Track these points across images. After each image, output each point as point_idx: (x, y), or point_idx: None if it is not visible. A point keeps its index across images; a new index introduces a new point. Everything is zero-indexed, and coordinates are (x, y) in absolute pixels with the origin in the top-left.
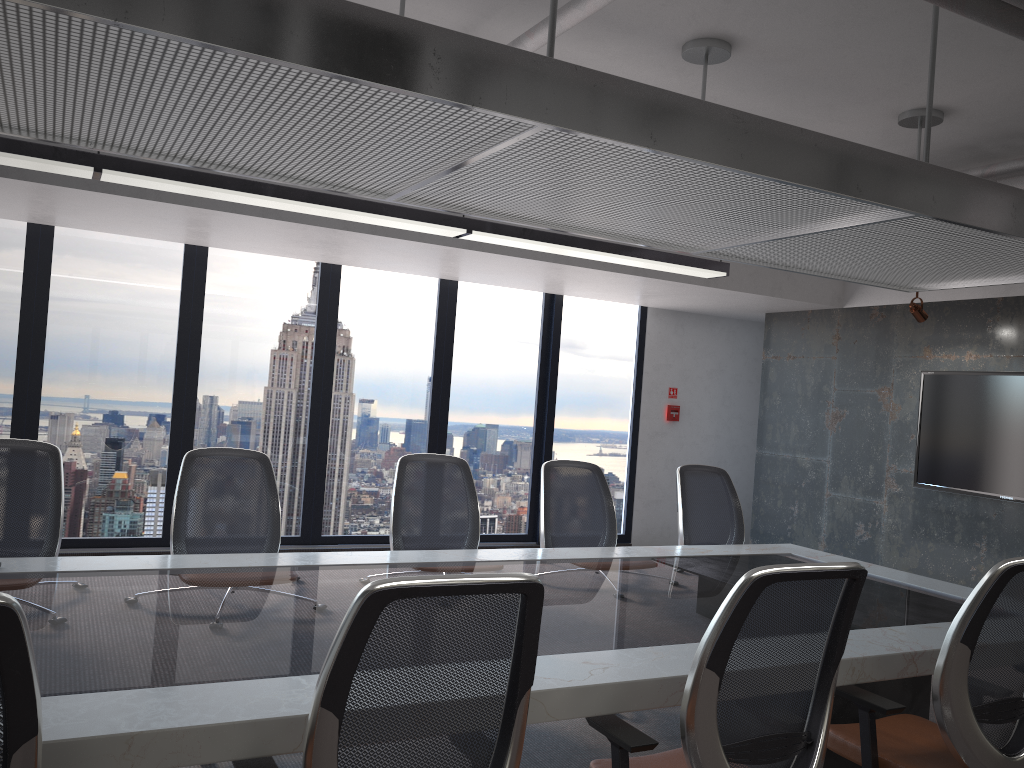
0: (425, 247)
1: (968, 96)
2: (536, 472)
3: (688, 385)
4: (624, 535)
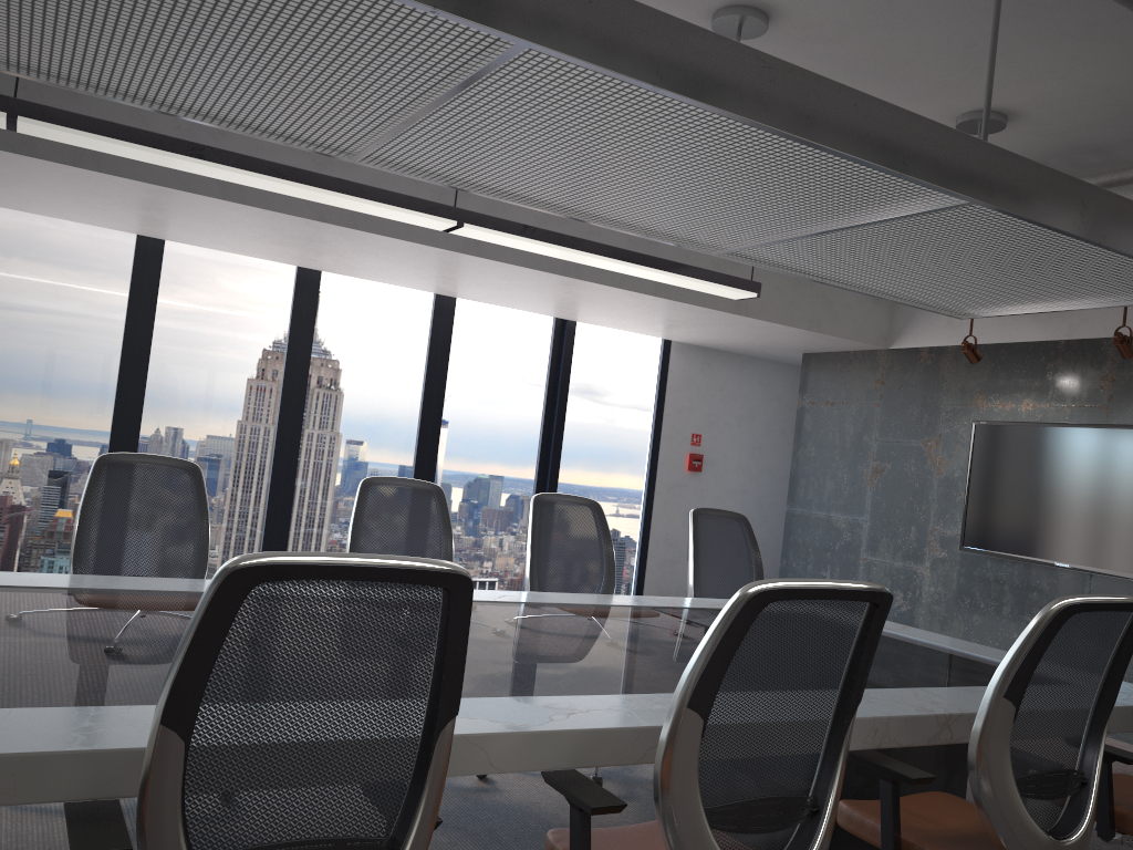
0: (414, 249)
1: (1035, 97)
2: None
3: (714, 432)
4: None
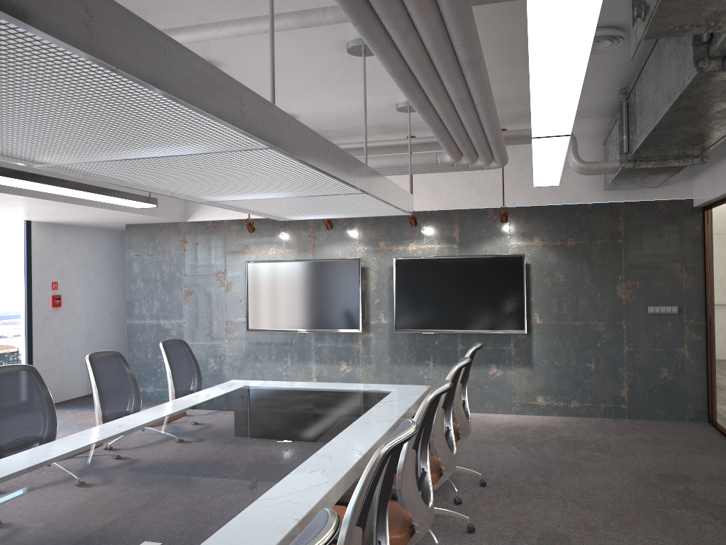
0: None
1: (310, 112)
2: None
3: (65, 279)
4: None
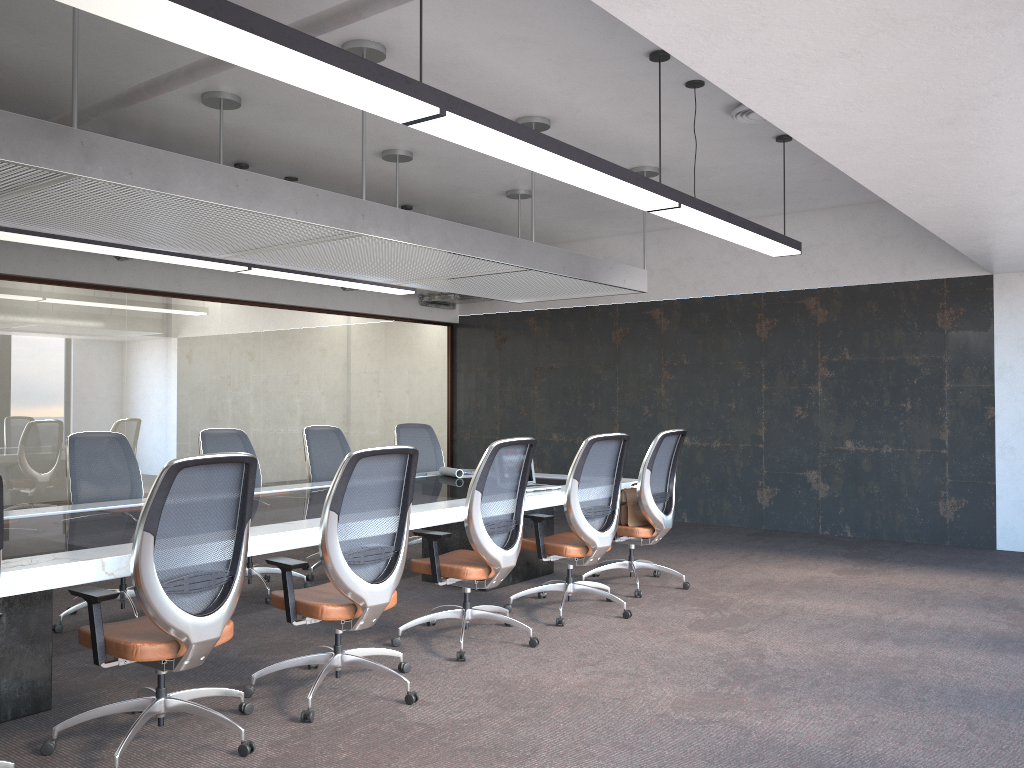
0: None
1: None
2: None
3: None
4: None
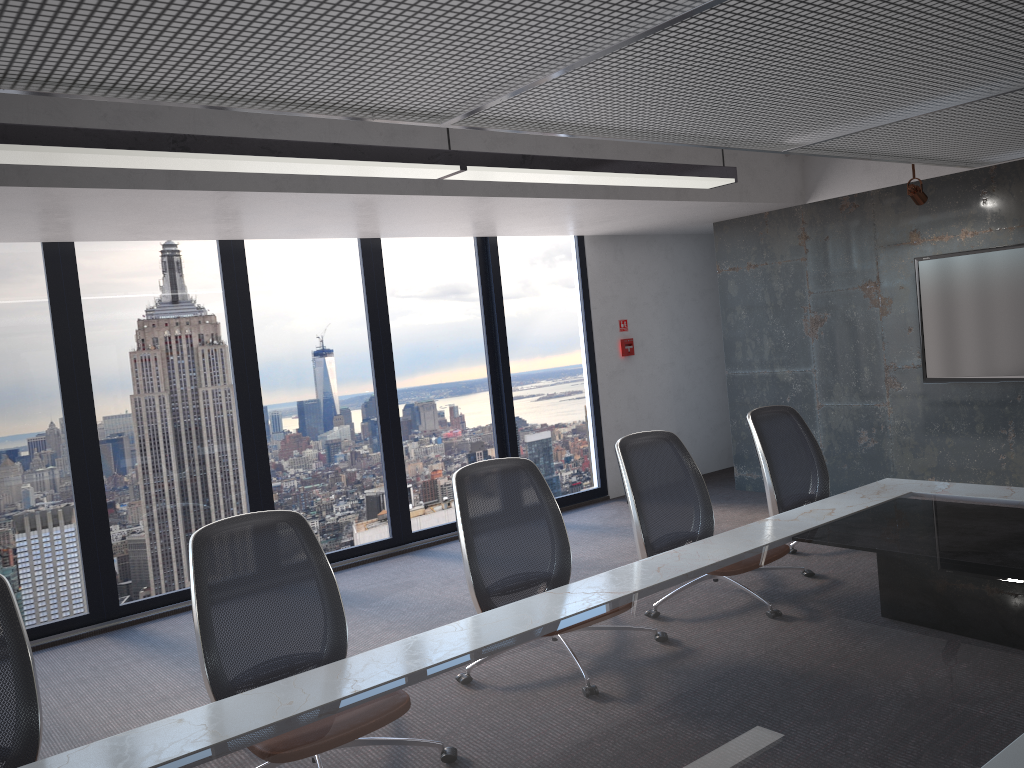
0: (372, 200)
1: None
2: (501, 440)
3: (637, 314)
4: (600, 488)
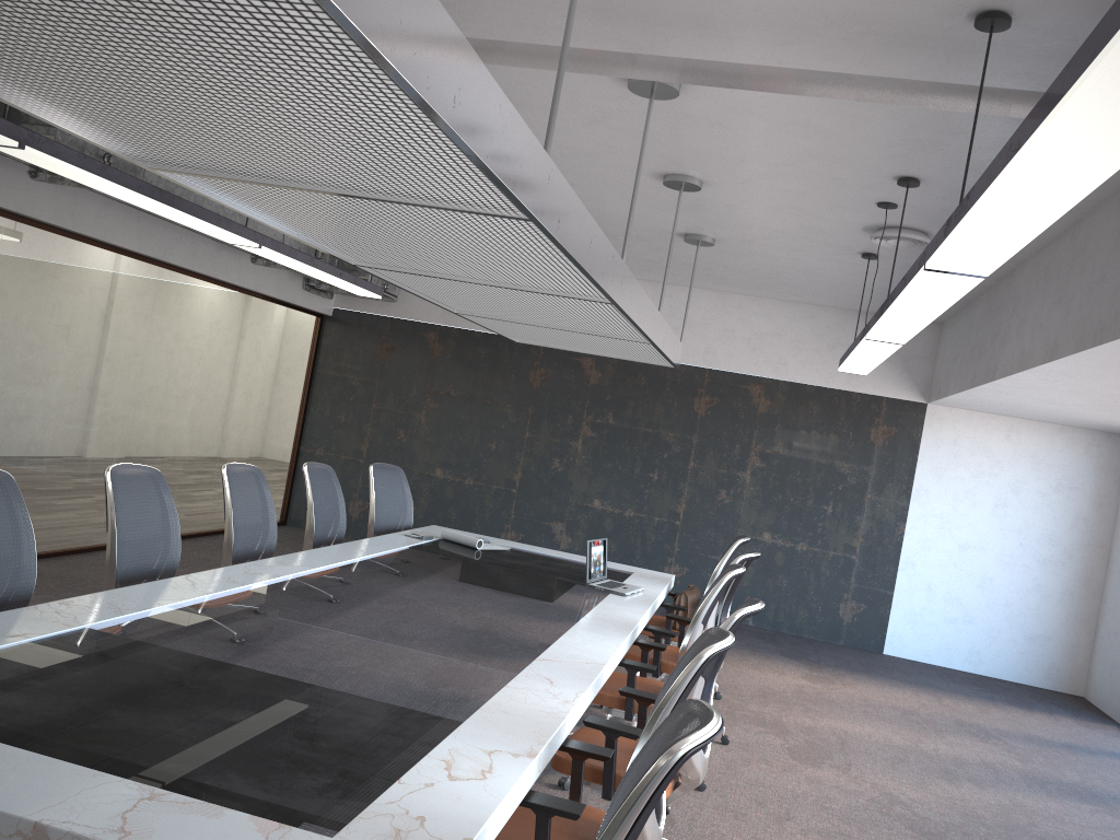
0: None
1: None
2: None
3: None
4: None
